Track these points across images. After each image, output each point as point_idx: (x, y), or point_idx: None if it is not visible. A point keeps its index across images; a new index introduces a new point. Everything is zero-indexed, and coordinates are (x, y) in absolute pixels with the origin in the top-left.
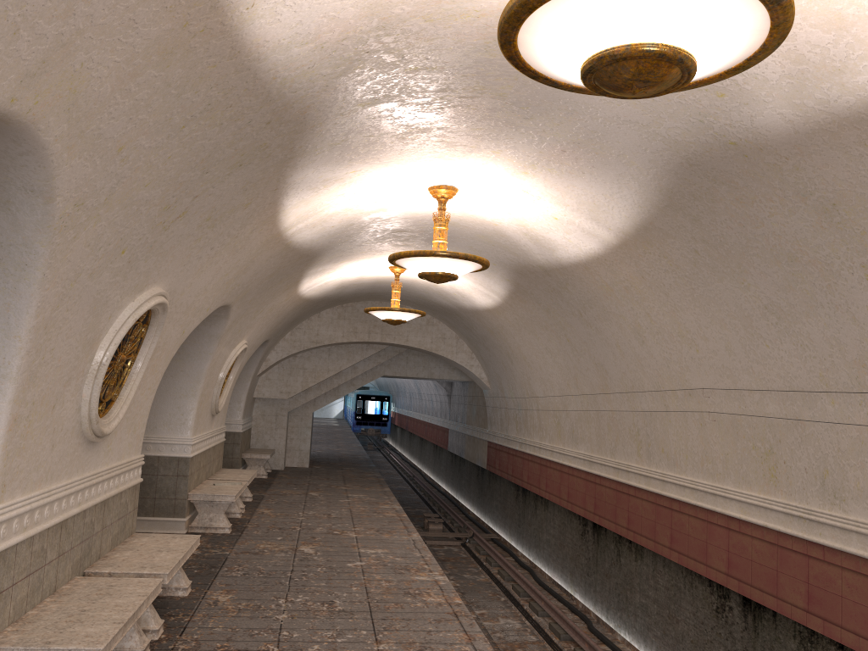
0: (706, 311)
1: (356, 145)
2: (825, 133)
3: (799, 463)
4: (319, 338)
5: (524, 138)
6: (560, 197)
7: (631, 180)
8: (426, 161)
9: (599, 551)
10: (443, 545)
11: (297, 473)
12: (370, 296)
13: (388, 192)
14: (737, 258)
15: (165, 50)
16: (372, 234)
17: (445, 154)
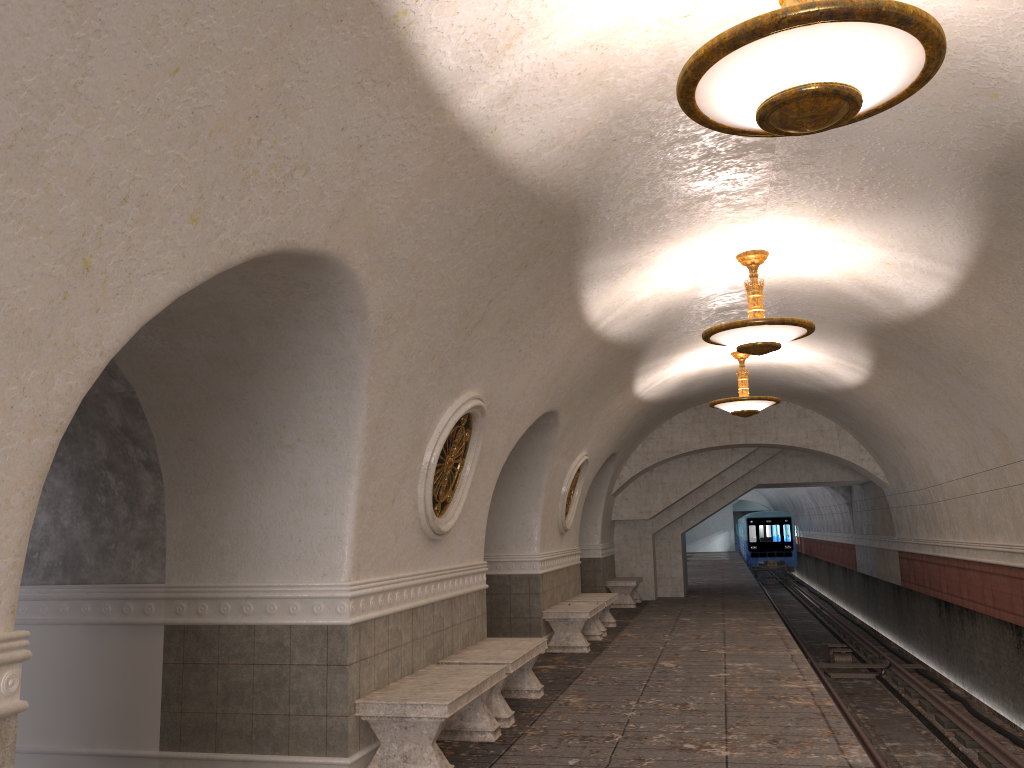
0: None
1: (638, 226)
2: None
3: None
4: (673, 447)
5: (813, 184)
6: (881, 238)
7: (946, 205)
8: (721, 229)
9: None
10: (853, 678)
11: (669, 602)
12: (723, 392)
13: (694, 269)
14: None
15: (432, 181)
16: (695, 317)
17: (737, 218)
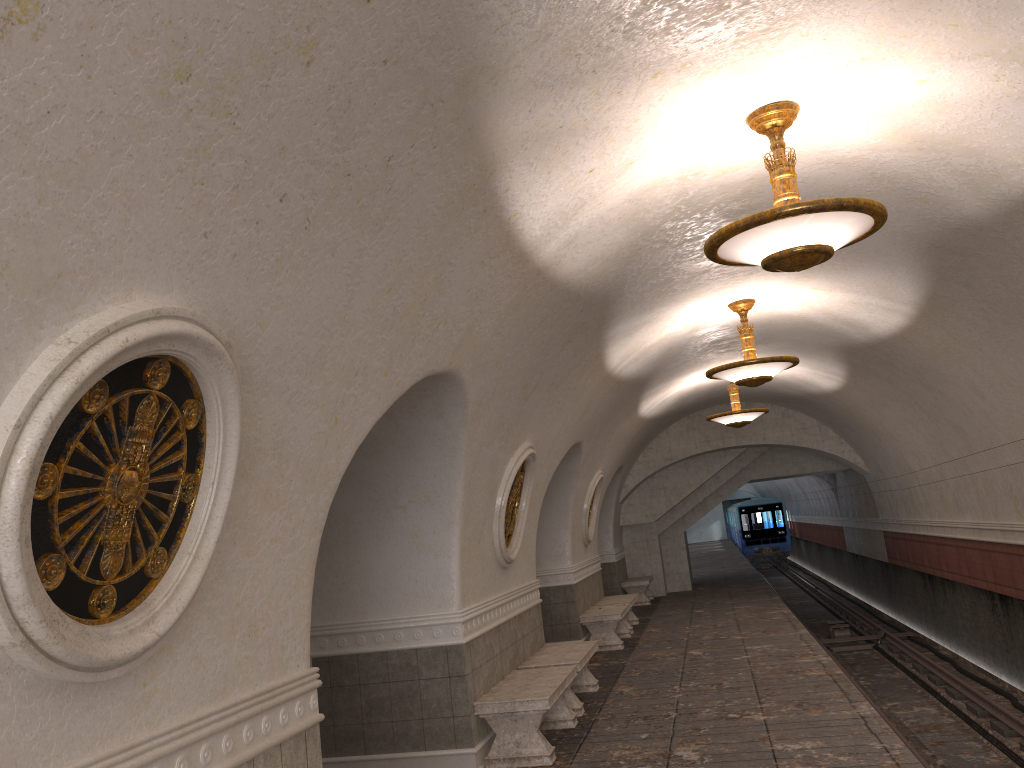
0: (1018, 359)
1: (652, 297)
2: (1017, 213)
3: None
4: (672, 454)
5: None
6: (848, 286)
7: (898, 265)
8: (716, 289)
9: (1011, 623)
10: (853, 650)
11: (680, 596)
12: (713, 401)
13: (693, 317)
14: (1017, 310)
15: (515, 304)
16: (692, 350)
17: (730, 280)
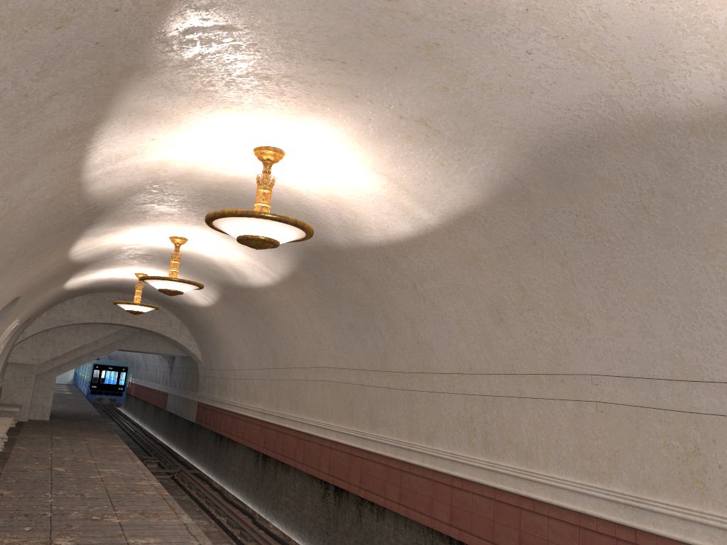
0: (325, 323)
1: (129, 218)
2: (360, 251)
3: (362, 408)
4: (70, 318)
5: None
6: (249, 252)
7: (284, 252)
8: (170, 225)
9: (265, 472)
10: (157, 478)
11: (40, 424)
12: (115, 289)
13: (143, 237)
14: (336, 298)
15: (51, 199)
16: (127, 255)
17: (181, 224)
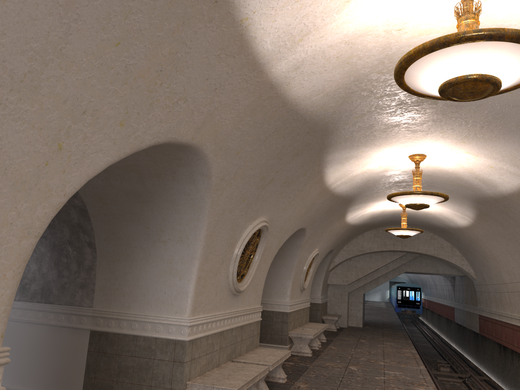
0: None
1: (358, 138)
2: None
3: None
4: (363, 249)
5: (456, 123)
6: (490, 153)
7: None
8: (402, 141)
9: None
10: (450, 381)
11: (354, 329)
12: (392, 222)
13: (385, 161)
14: None
15: (252, 109)
16: (382, 185)
17: (412, 137)
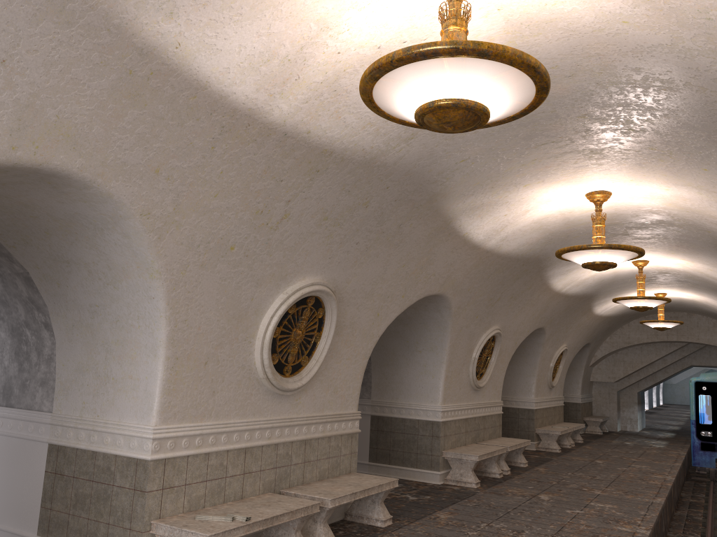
0: None
1: None
2: None
3: None
4: (629, 340)
5: (655, 243)
6: (701, 261)
7: None
8: None
9: None
10: None
11: (625, 433)
12: None
13: None
14: None
15: (476, 265)
16: (622, 281)
17: None
